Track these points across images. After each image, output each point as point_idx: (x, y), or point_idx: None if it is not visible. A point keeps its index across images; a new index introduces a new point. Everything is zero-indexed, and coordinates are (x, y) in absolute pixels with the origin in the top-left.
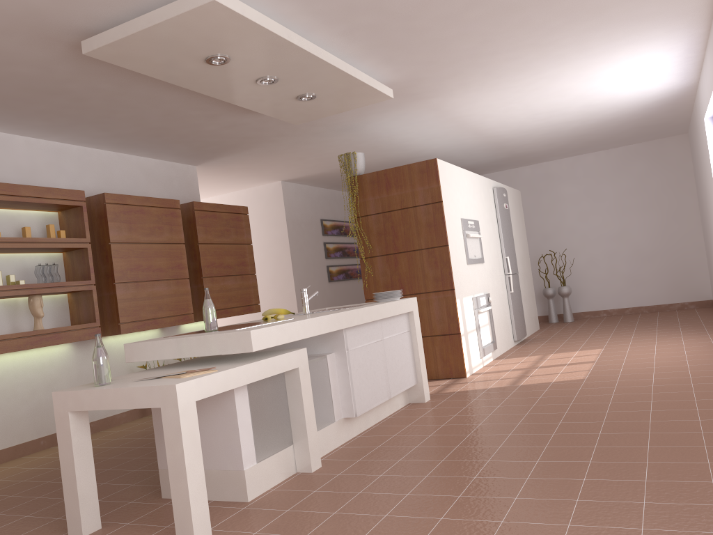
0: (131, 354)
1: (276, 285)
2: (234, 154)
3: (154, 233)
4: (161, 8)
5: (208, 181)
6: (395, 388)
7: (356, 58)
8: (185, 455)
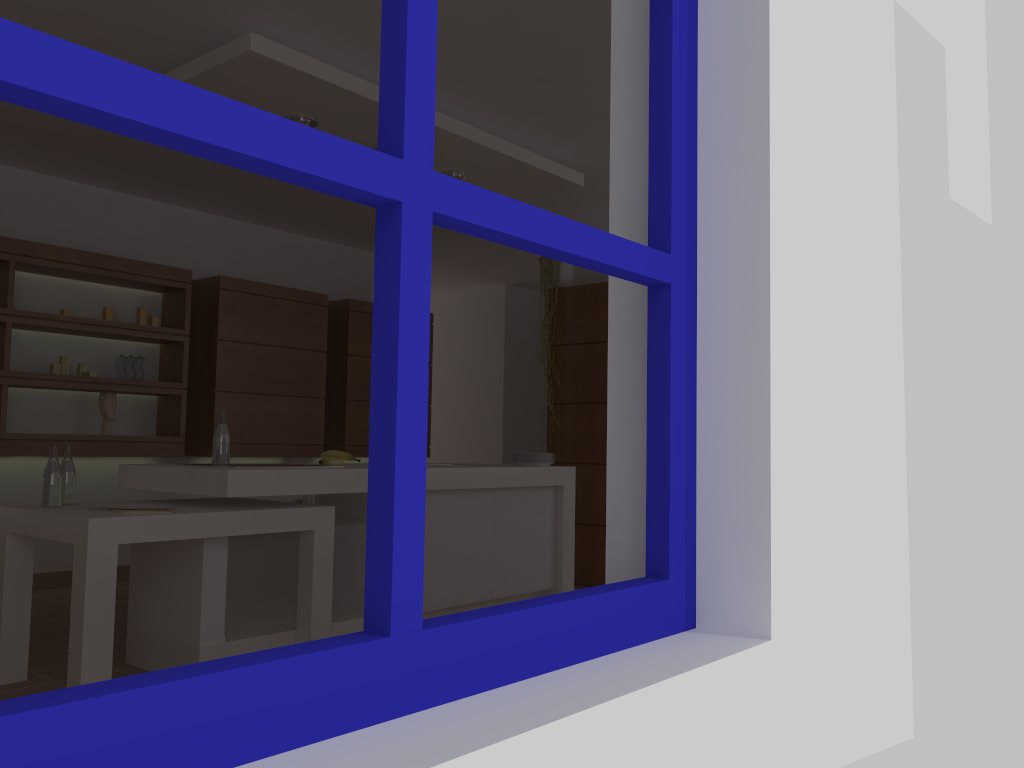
0: (123, 478)
1: (479, 426)
2: None
3: (282, 334)
4: (203, 56)
5: None
6: (505, 587)
7: (513, 128)
8: (86, 607)
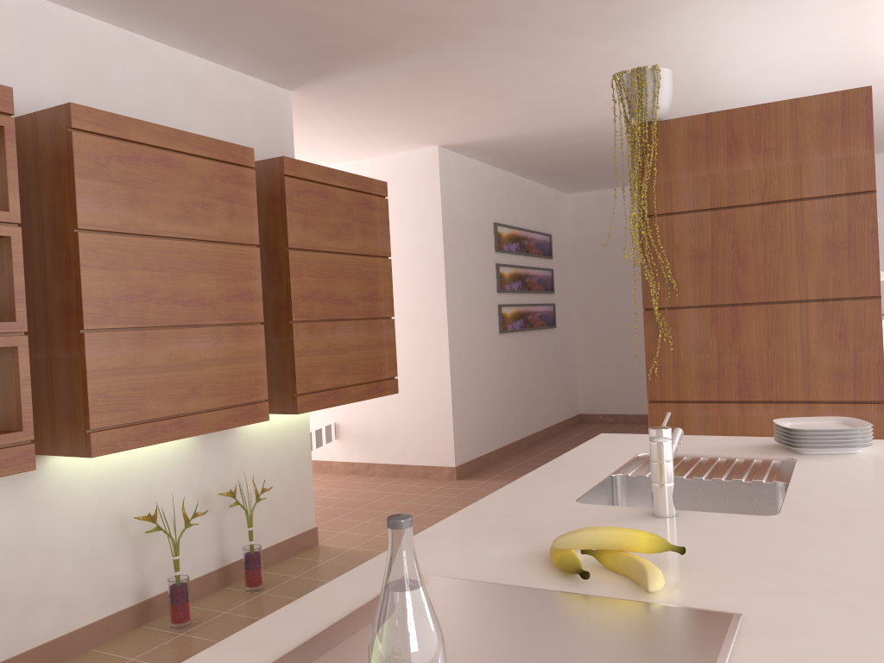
0: None
1: (413, 335)
2: (374, 68)
3: (191, 217)
4: None
5: (308, 133)
6: None
7: None
8: None
